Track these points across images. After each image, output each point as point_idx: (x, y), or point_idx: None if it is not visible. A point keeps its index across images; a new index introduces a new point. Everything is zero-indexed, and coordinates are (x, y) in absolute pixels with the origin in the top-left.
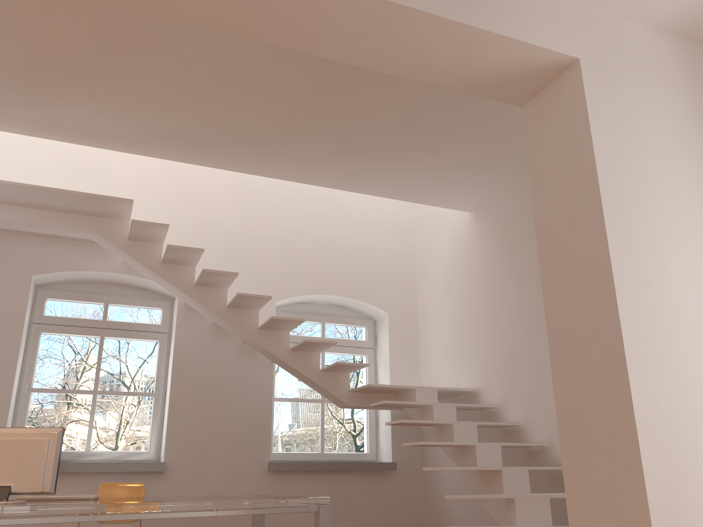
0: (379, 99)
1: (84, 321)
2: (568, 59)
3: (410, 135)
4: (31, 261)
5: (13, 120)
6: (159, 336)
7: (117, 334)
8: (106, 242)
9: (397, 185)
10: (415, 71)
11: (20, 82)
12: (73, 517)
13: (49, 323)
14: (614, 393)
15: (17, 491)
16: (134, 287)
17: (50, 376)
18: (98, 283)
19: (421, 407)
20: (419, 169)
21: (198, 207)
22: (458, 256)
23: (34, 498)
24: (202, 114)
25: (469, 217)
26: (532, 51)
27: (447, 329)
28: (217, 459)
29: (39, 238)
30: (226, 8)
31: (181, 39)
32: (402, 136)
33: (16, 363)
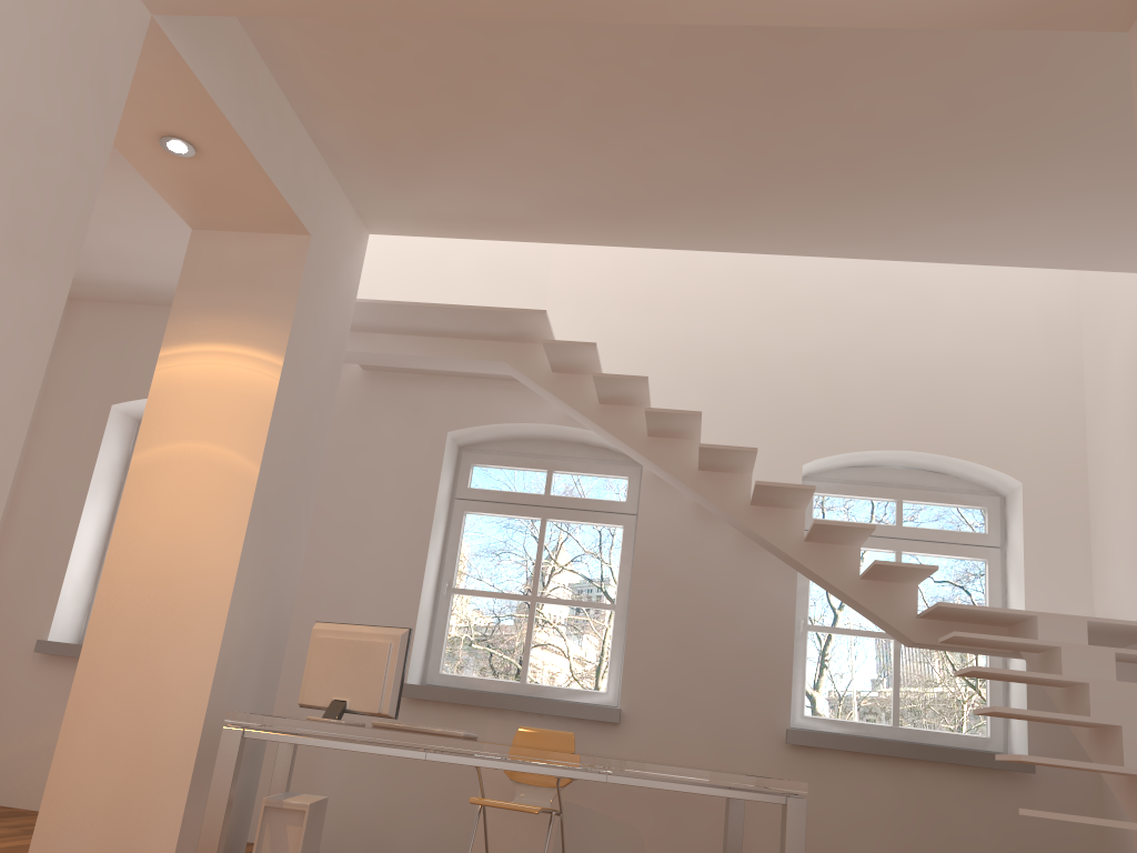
0: (882, 80)
1: (520, 496)
2: None
3: (970, 138)
4: (446, 412)
5: (384, 217)
6: (623, 519)
7: (563, 515)
8: (524, 377)
9: (987, 238)
10: (866, 10)
11: (371, 162)
12: (398, 750)
13: (475, 499)
14: None
15: (352, 709)
16: (588, 446)
17: (508, 579)
18: (539, 440)
19: (1044, 651)
20: (1018, 201)
21: (675, 318)
22: None
23: (391, 726)
24: (609, 165)
25: None
26: None
27: (1136, 508)
28: (700, 714)
29: (456, 380)
30: None
31: (532, 52)
32: (956, 143)
33: (427, 551)
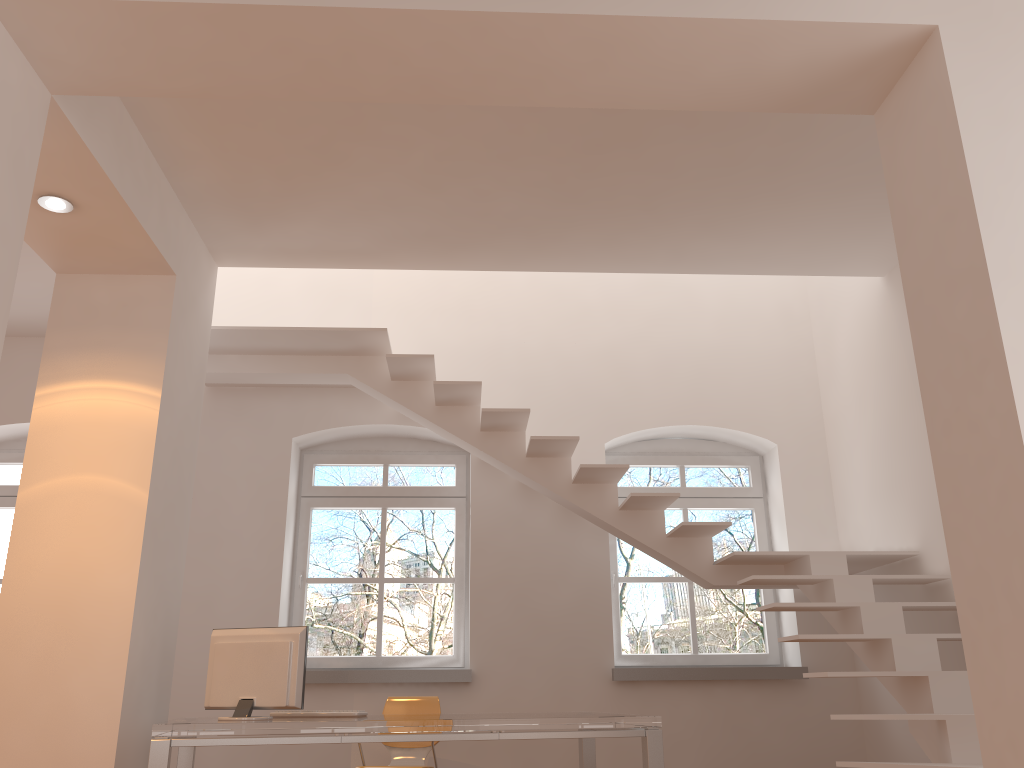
0: (676, 139)
1: (361, 489)
2: (920, 30)
3: (740, 181)
4: (290, 420)
5: (234, 252)
6: (455, 502)
7: (401, 503)
8: (366, 386)
9: (748, 254)
10: (684, 97)
11: (228, 207)
12: (316, 738)
13: (320, 495)
14: (1022, 550)
15: (260, 705)
16: (417, 440)
17: (343, 561)
18: (373, 438)
19: (818, 582)
20: (773, 227)
21: (486, 324)
22: (871, 347)
23: (289, 714)
24: (445, 205)
25: (881, 284)
26: (853, 32)
27: (868, 460)
28: (540, 665)
29: (296, 390)
30: (403, 75)
31: (388, 117)
32: (729, 185)
33: (283, 548)
